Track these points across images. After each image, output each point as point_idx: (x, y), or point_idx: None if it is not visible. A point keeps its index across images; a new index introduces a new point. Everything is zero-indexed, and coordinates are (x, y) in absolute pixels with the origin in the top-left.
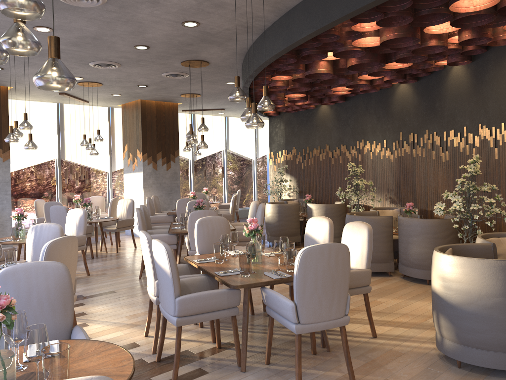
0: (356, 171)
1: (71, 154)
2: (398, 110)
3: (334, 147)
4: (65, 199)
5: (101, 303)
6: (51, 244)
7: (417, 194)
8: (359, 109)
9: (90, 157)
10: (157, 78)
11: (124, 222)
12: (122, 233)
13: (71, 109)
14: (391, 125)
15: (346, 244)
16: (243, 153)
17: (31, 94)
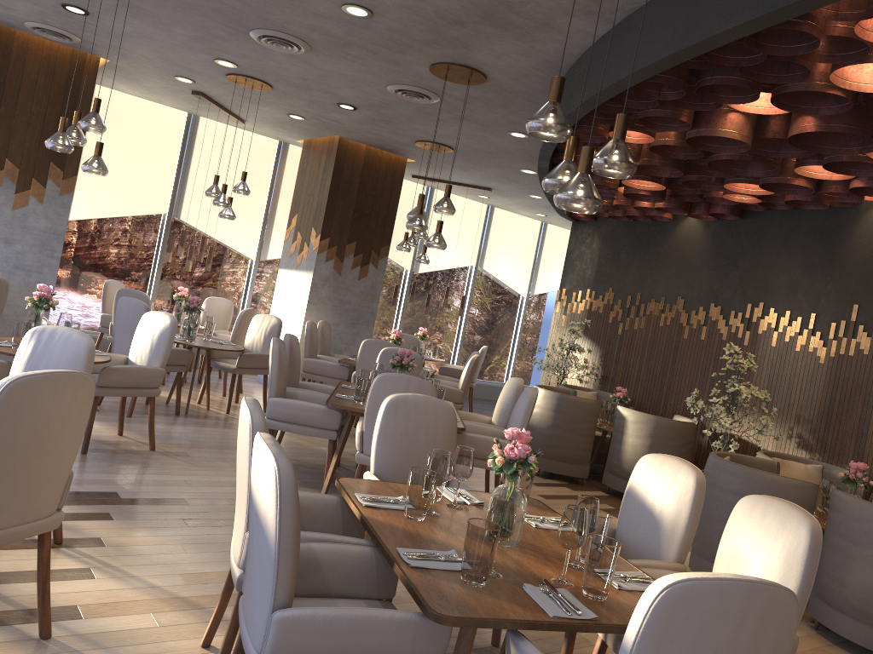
0: (740, 365)
1: (193, 211)
2: (859, 258)
3: (696, 305)
4: (164, 290)
5: (147, 523)
6: (15, 382)
7: (868, 445)
8: (768, 240)
9: (226, 224)
10: (377, 94)
11: (253, 359)
12: (252, 376)
13: (212, 129)
14: (836, 287)
15: (737, 549)
16: (507, 279)
17: (142, 84)
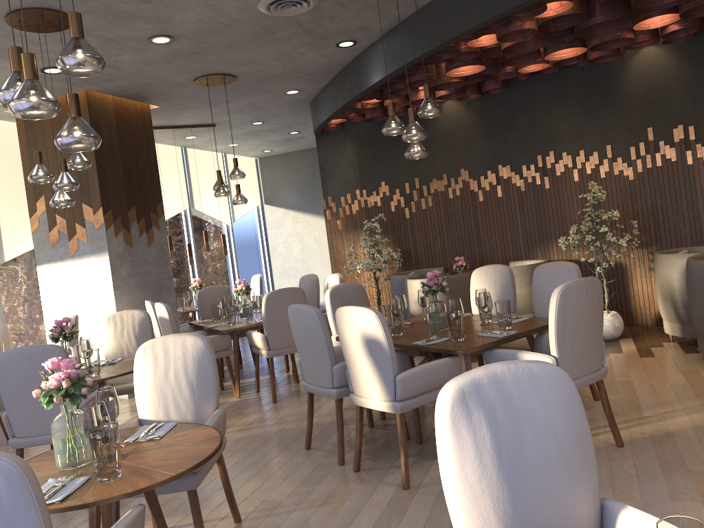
0: (597, 197)
1: None
2: (638, 93)
3: (482, 171)
4: None
5: None
6: None
7: (703, 224)
8: (538, 101)
9: None
10: (233, 12)
11: None
12: None
13: None
14: (622, 120)
15: None
16: (215, 213)
17: None
